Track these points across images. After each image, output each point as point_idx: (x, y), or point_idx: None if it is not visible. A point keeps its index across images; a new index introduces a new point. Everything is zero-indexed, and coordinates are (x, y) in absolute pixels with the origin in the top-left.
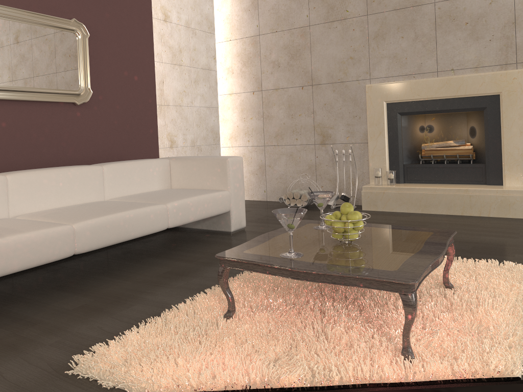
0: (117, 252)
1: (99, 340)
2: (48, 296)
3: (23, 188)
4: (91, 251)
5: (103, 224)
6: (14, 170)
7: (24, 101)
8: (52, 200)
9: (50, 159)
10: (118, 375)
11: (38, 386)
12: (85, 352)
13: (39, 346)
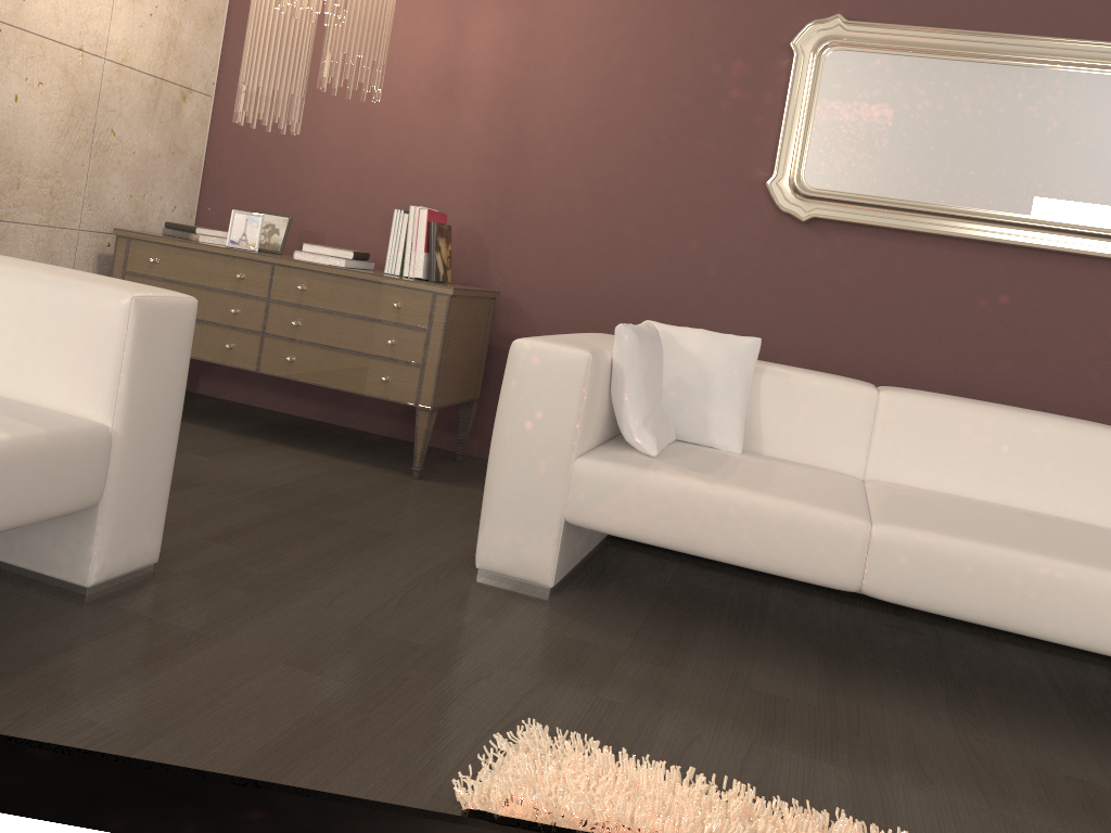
0: (1102, 681)
1: (641, 749)
2: (787, 651)
3: (906, 428)
4: (1060, 647)
5: (955, 558)
6: (1002, 404)
7: (1066, 254)
8: (973, 478)
9: (1105, 403)
10: (492, 796)
11: (453, 719)
12: (556, 732)
13: (588, 688)
